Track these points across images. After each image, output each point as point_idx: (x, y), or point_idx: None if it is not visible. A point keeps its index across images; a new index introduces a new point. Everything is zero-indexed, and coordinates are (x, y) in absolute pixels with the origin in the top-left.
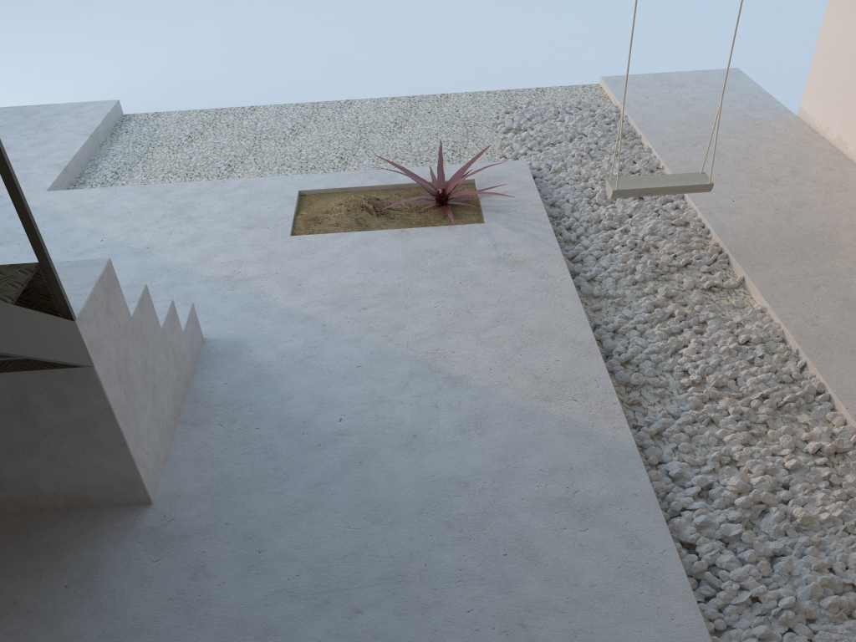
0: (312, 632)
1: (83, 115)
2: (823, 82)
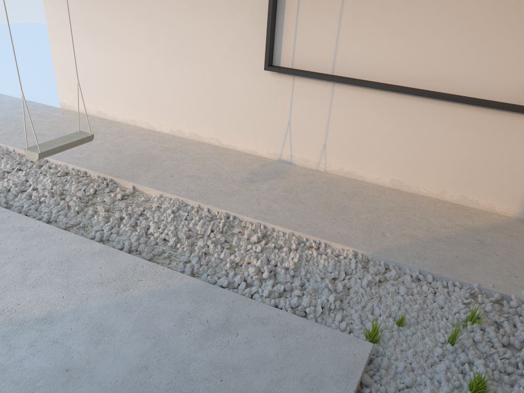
0: None
1: None
2: (70, 84)
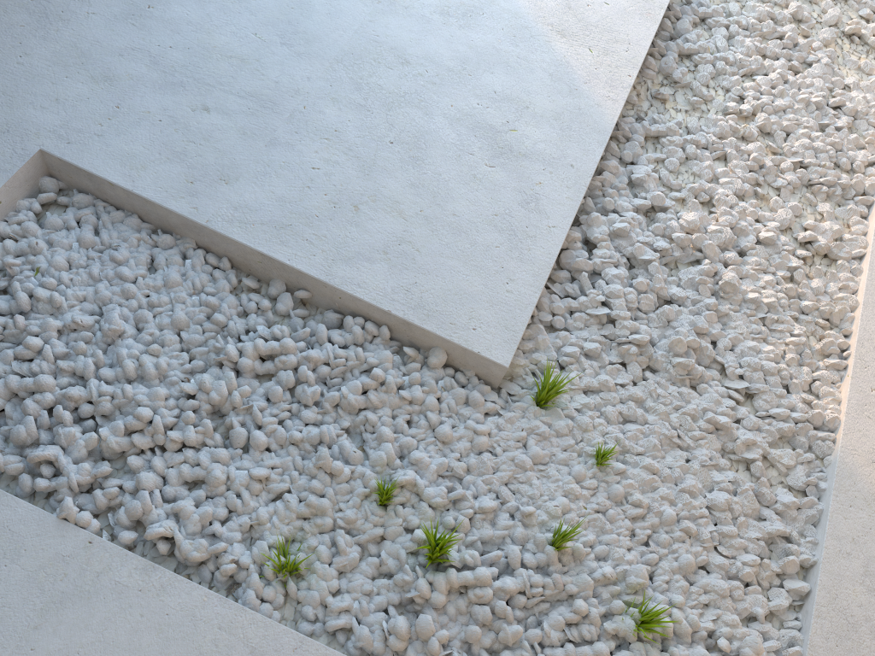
0: (148, 102)
1: None
2: None
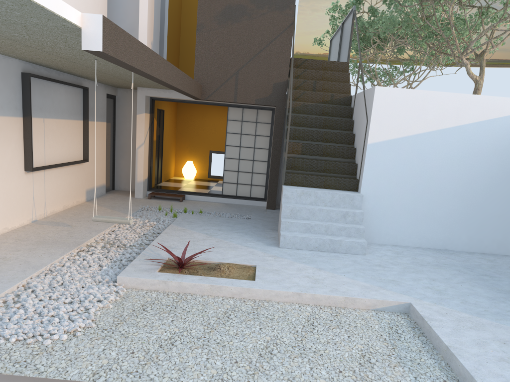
0: (243, 222)
1: (496, 376)
2: None
